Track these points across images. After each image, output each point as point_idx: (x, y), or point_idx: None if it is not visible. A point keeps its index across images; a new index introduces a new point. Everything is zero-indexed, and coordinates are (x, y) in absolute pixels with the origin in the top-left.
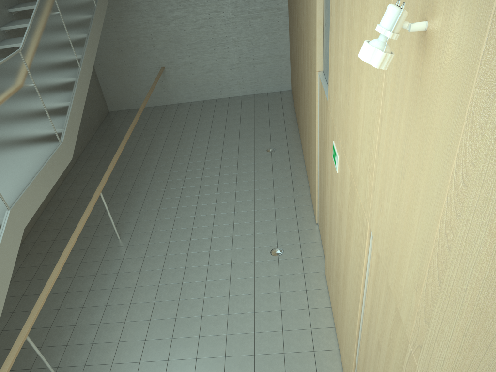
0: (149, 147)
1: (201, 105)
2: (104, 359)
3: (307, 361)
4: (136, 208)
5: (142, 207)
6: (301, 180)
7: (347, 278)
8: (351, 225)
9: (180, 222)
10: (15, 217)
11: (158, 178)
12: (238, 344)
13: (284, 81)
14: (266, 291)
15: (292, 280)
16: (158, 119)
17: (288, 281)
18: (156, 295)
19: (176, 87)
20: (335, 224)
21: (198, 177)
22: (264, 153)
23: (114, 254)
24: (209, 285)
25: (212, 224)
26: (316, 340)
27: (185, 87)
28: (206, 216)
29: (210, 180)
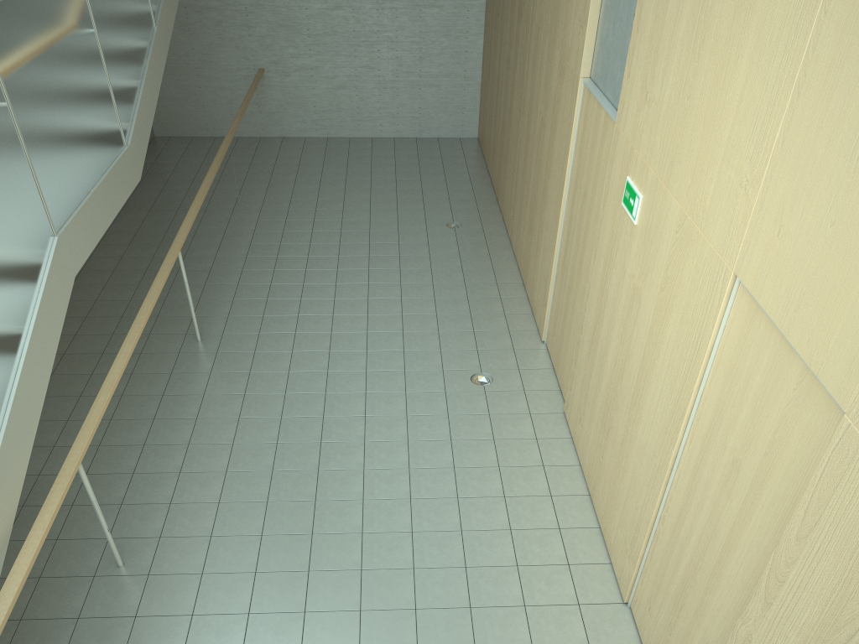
0: (237, 201)
1: (323, 145)
2: (195, 529)
3: (550, 543)
4: (225, 294)
5: (236, 294)
6: (509, 275)
7: (646, 392)
8: (674, 297)
9: (308, 322)
10: (64, 252)
11: (259, 250)
12: (432, 514)
13: (468, 121)
14: (471, 437)
15: (512, 423)
16: (249, 159)
17: (505, 424)
18: (278, 432)
19: (281, 108)
20: (614, 317)
21: (332, 256)
22: (442, 229)
23: (192, 364)
24: (370, 422)
25: (365, 329)
26: (561, 513)
27: (297, 110)
28: (353, 316)
29: (355, 262)
